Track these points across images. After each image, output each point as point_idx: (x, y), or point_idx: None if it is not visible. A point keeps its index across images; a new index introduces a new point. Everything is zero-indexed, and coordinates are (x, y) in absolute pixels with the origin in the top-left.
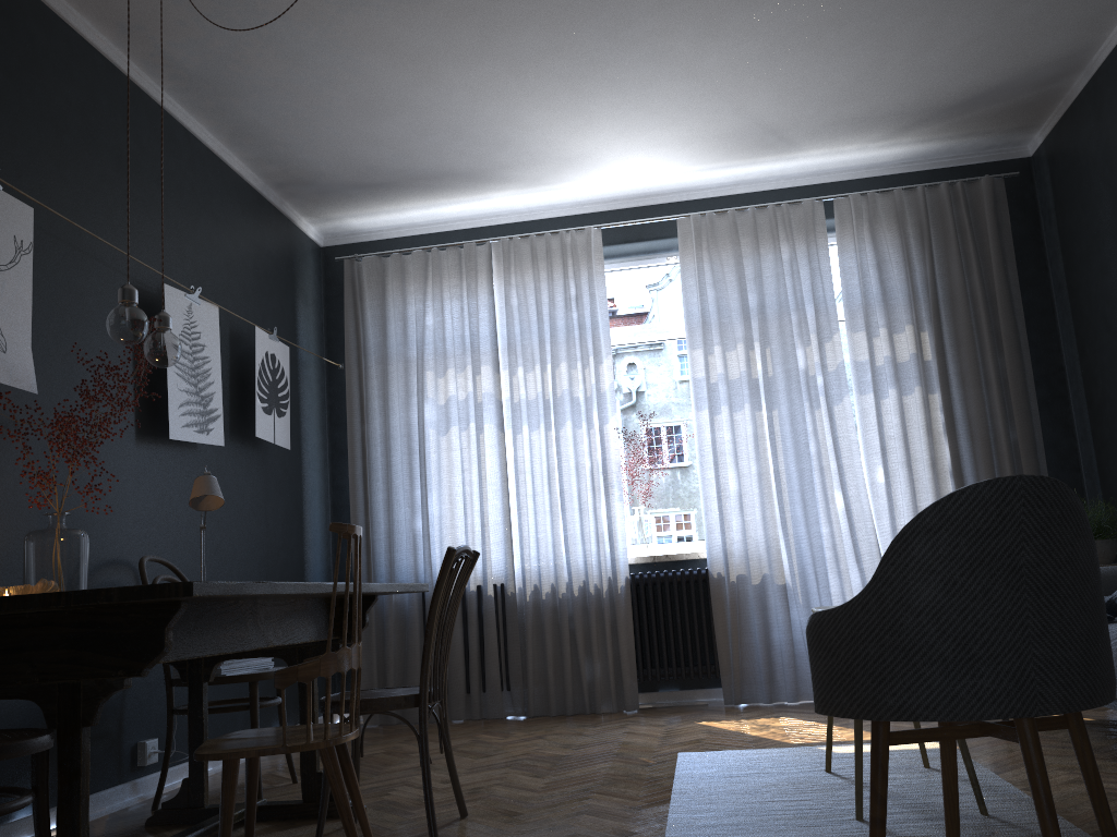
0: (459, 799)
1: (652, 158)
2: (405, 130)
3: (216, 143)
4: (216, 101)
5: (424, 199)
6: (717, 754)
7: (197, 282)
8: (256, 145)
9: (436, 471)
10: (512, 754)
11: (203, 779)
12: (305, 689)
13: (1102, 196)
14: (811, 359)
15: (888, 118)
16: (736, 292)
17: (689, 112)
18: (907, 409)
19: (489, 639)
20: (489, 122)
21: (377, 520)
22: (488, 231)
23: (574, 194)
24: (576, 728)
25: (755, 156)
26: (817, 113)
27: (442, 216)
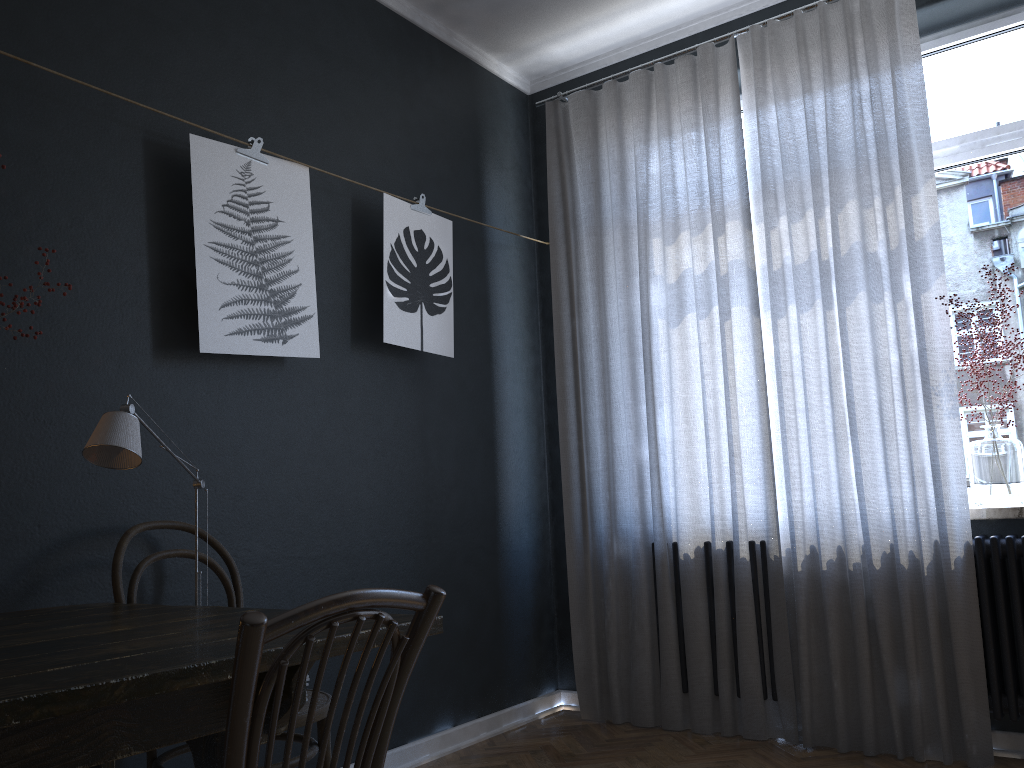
0: None
1: None
2: None
3: None
4: None
5: None
6: None
7: (286, 138)
8: None
9: (668, 378)
10: None
11: None
12: None
13: None
14: None
15: None
16: None
17: None
18: None
19: (742, 622)
20: None
21: (595, 446)
22: (738, 26)
23: None
24: None
25: None
26: None
27: (670, 17)
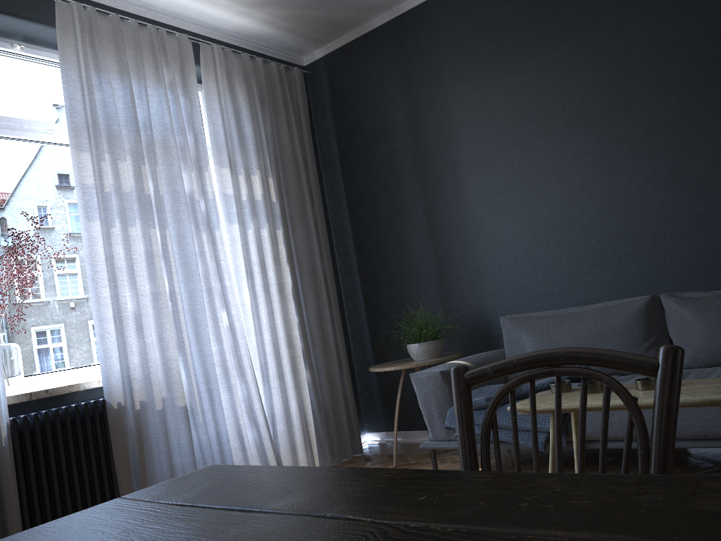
0: None
1: None
2: None
3: None
4: None
5: None
6: None
7: None
8: None
9: None
10: None
11: None
12: None
13: (396, 102)
14: (196, 184)
15: None
16: (122, 102)
17: None
18: (264, 240)
19: None
20: None
21: None
22: None
23: None
24: None
25: None
26: None
27: None
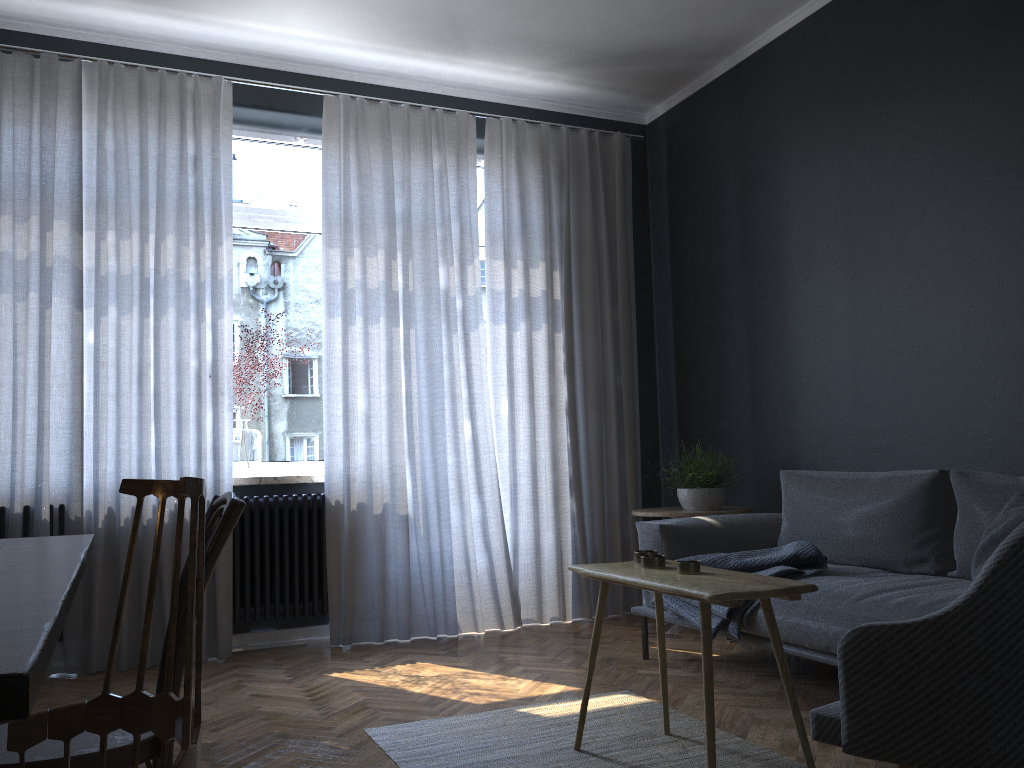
0: None
1: (317, 15)
2: None
3: None
4: None
5: None
6: (415, 729)
7: None
8: None
9: None
10: None
11: None
12: None
13: (729, 175)
14: (453, 279)
15: (563, 48)
16: (382, 193)
17: None
18: (535, 344)
19: None
20: None
21: None
22: (72, 46)
23: (202, 31)
24: None
25: (422, 48)
26: (507, 21)
27: (8, 7)
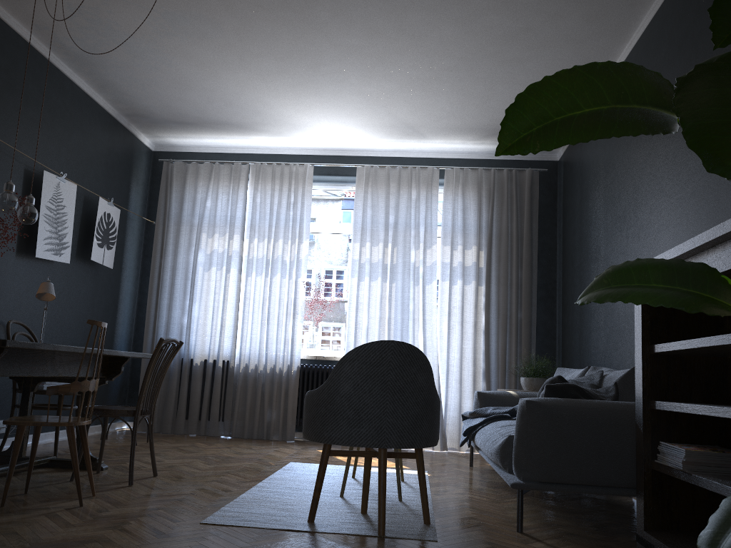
0: (154, 467)
1: (344, 131)
2: (200, 98)
3: (90, 89)
4: (90, 69)
5: (214, 134)
6: (309, 465)
7: (67, 169)
8: (114, 93)
9: (200, 291)
10: (205, 453)
11: (23, 442)
12: (84, 401)
13: (577, 192)
14: (418, 257)
15: (475, 130)
16: (383, 213)
17: (362, 111)
18: (465, 292)
19: (215, 391)
20: (248, 100)
21: (162, 315)
22: (251, 156)
23: (301, 143)
24: (251, 445)
25: (403, 138)
26: (435, 122)
27: (225, 144)
